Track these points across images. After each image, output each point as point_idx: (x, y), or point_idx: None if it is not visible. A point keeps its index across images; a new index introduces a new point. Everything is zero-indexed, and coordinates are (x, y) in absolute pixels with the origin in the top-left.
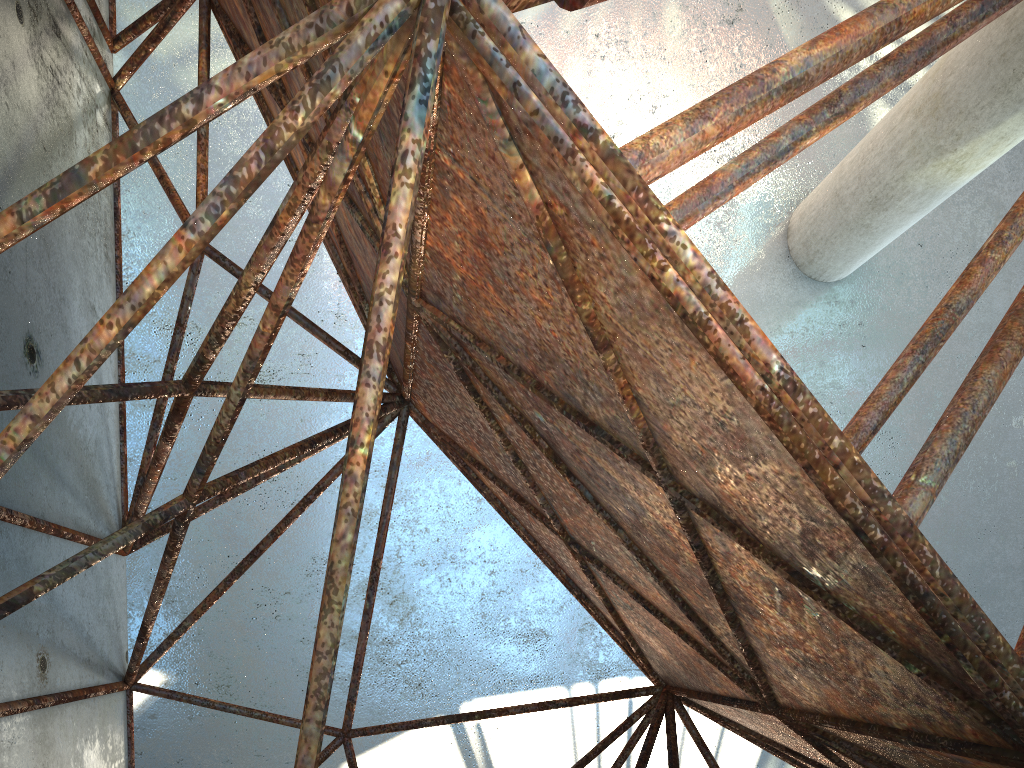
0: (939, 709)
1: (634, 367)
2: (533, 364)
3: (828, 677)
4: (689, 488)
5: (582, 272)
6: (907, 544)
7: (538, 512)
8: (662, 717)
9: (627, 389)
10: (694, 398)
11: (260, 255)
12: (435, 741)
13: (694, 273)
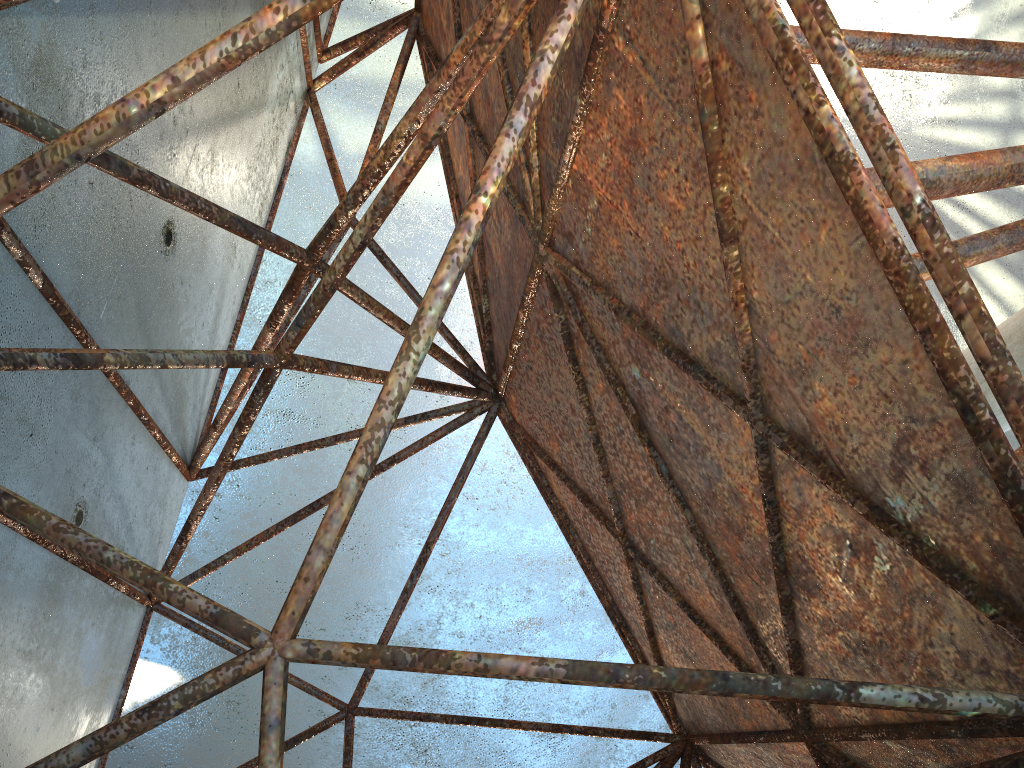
0: (1006, 673)
1: (756, 262)
2: (646, 298)
3: (880, 663)
4: (779, 421)
5: (729, 145)
6: (1020, 411)
7: (602, 514)
8: (678, 758)
9: (742, 295)
10: (814, 283)
11: (421, 100)
12: None
13: (855, 91)
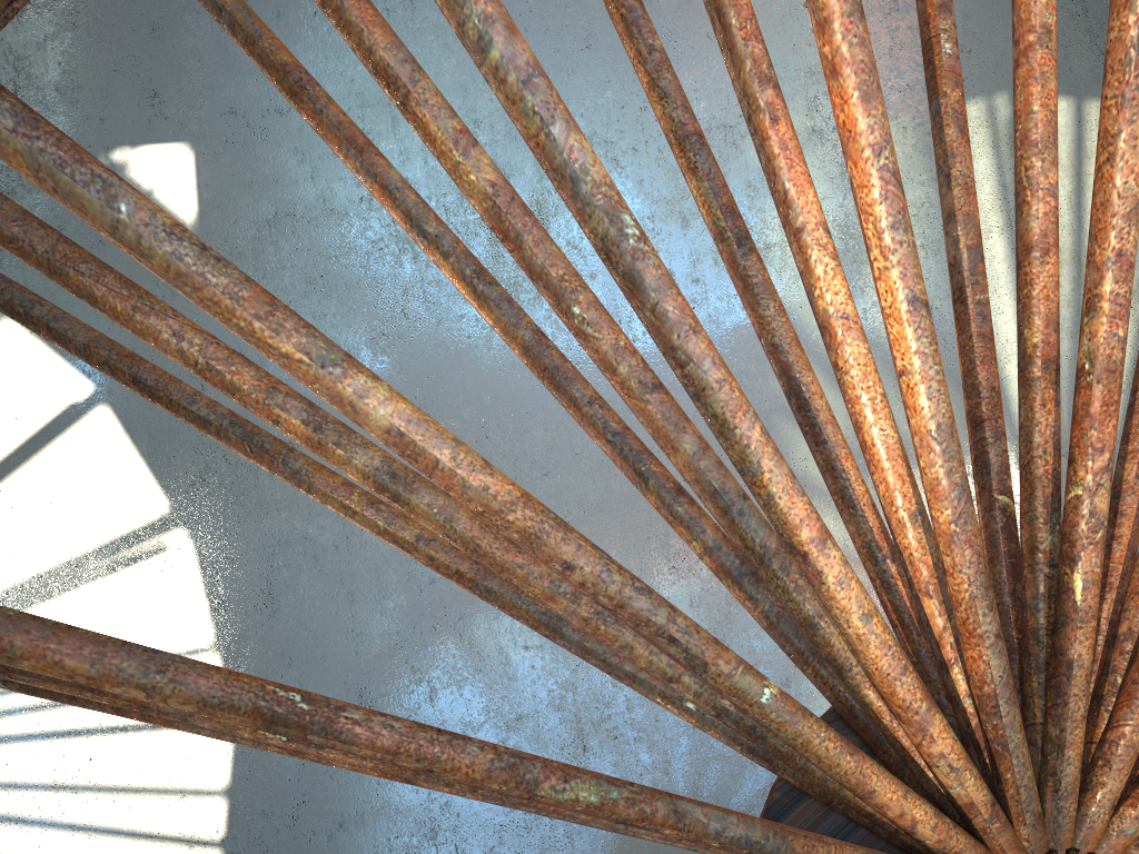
0: None
1: None
2: None
3: None
4: None
5: None
6: None
7: None
8: None
9: None
10: None
11: None
12: (141, 503)
13: None
